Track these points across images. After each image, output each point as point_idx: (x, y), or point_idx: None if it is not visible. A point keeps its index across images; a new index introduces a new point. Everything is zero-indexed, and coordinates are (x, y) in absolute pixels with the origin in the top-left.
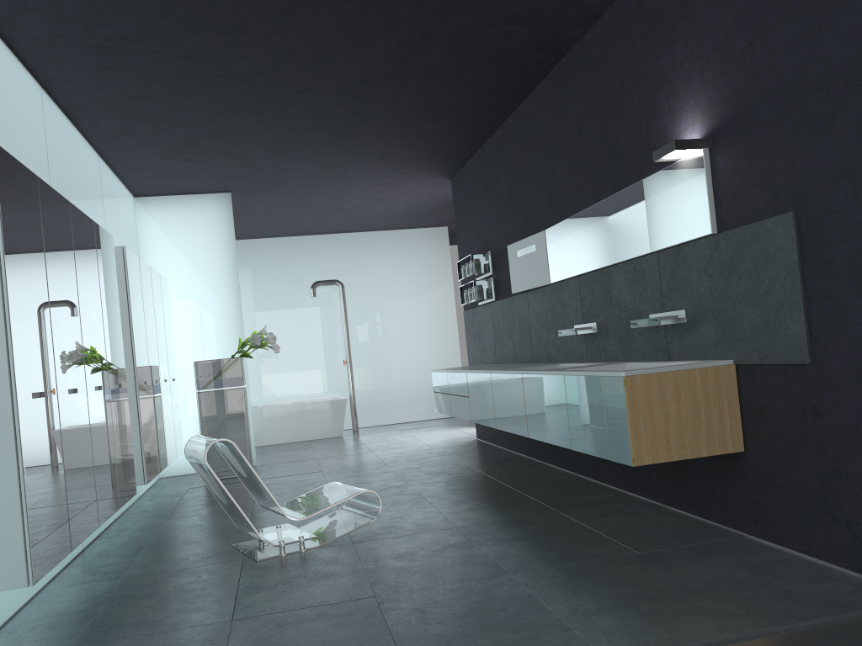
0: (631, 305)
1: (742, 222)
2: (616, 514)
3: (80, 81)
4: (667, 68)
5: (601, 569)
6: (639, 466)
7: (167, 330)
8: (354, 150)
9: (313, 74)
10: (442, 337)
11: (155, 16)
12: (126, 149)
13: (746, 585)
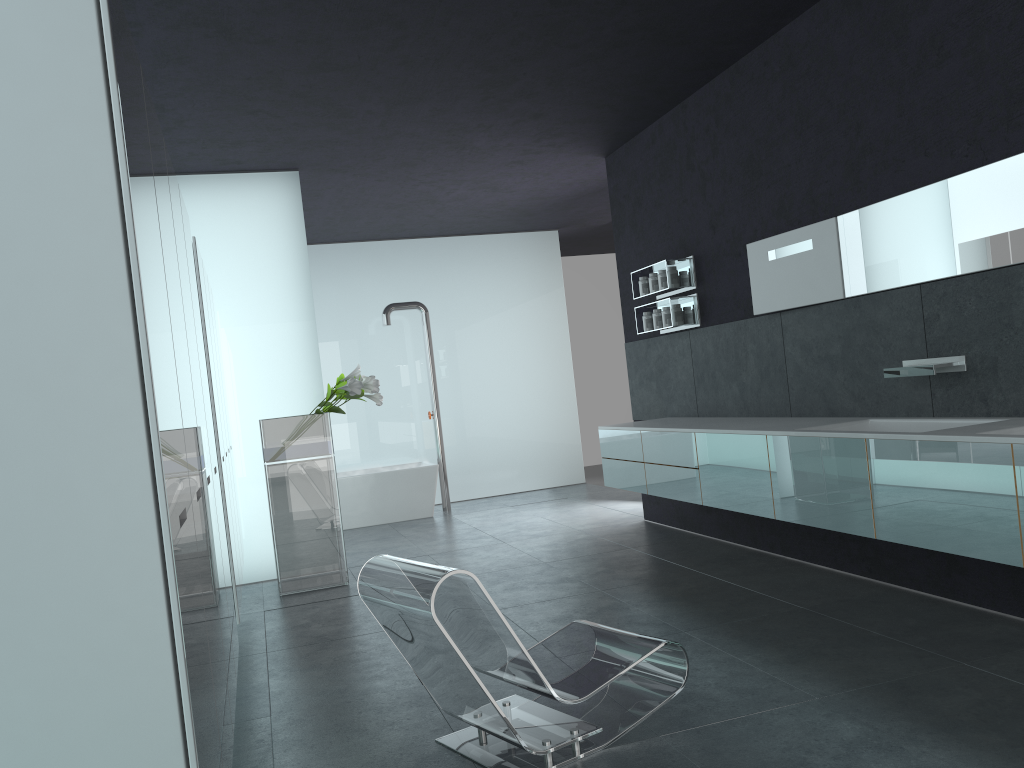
0: None
1: None
2: None
3: None
4: None
5: None
6: None
7: (221, 373)
8: (505, 103)
9: None
10: (553, 379)
11: None
12: (170, 88)
13: None
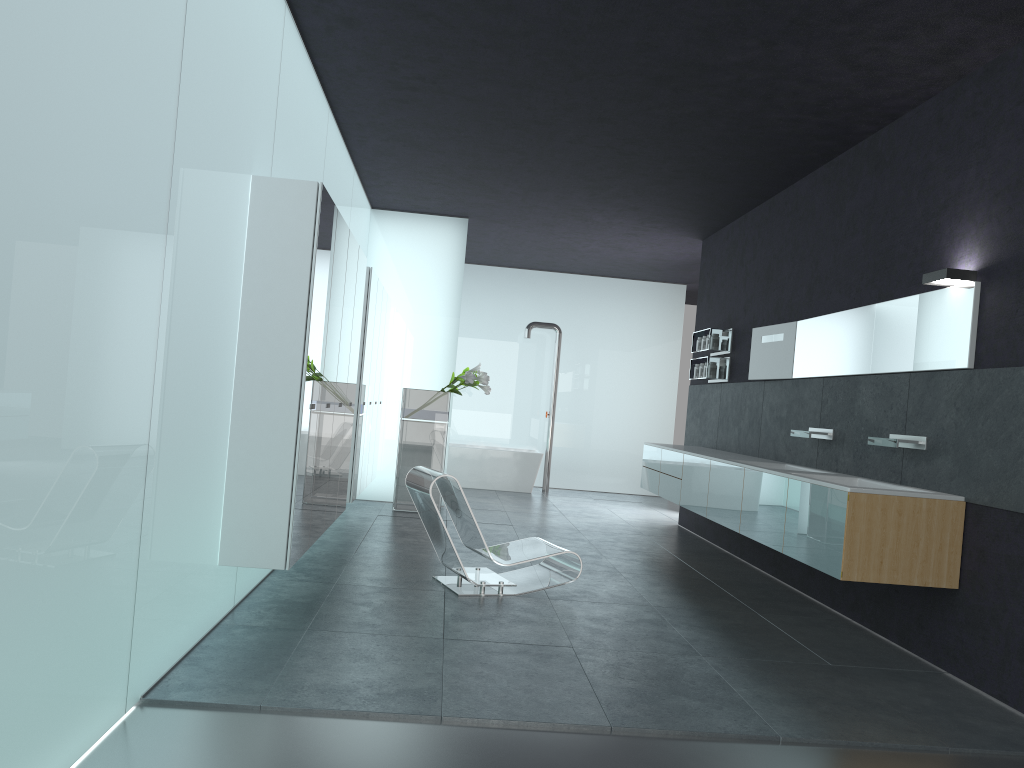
0: (873, 420)
1: (999, 363)
2: (816, 627)
3: (366, 106)
4: (956, 191)
5: (790, 670)
6: (849, 585)
7: (384, 351)
8: (608, 199)
9: (588, 129)
10: (657, 406)
11: (457, 66)
12: (383, 166)
13: (927, 711)
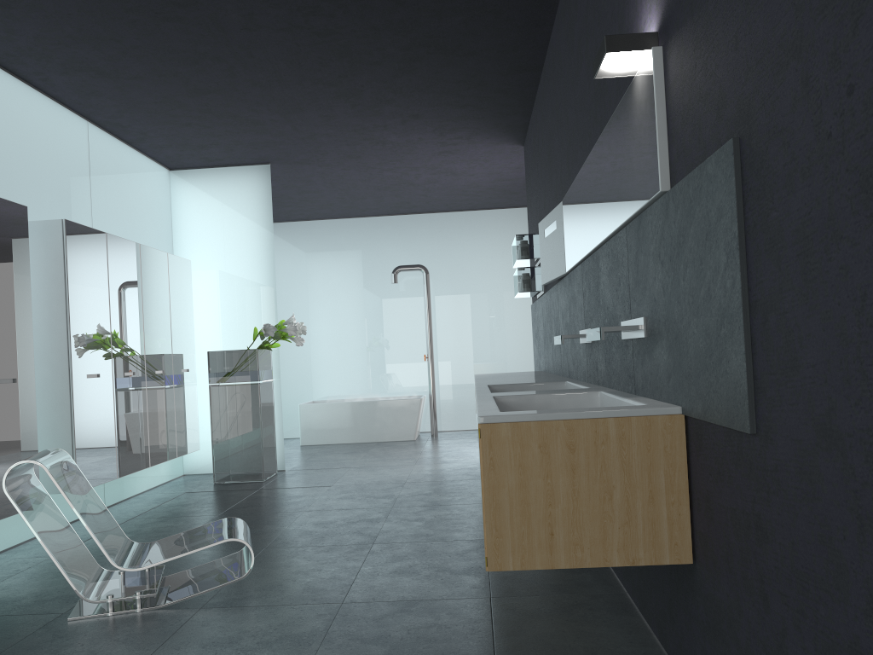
0: (611, 307)
1: (690, 168)
2: (556, 615)
3: None
4: None
5: None
6: None
7: (179, 315)
8: (375, 108)
9: (243, 1)
10: None
11: None
12: (111, 112)
13: None
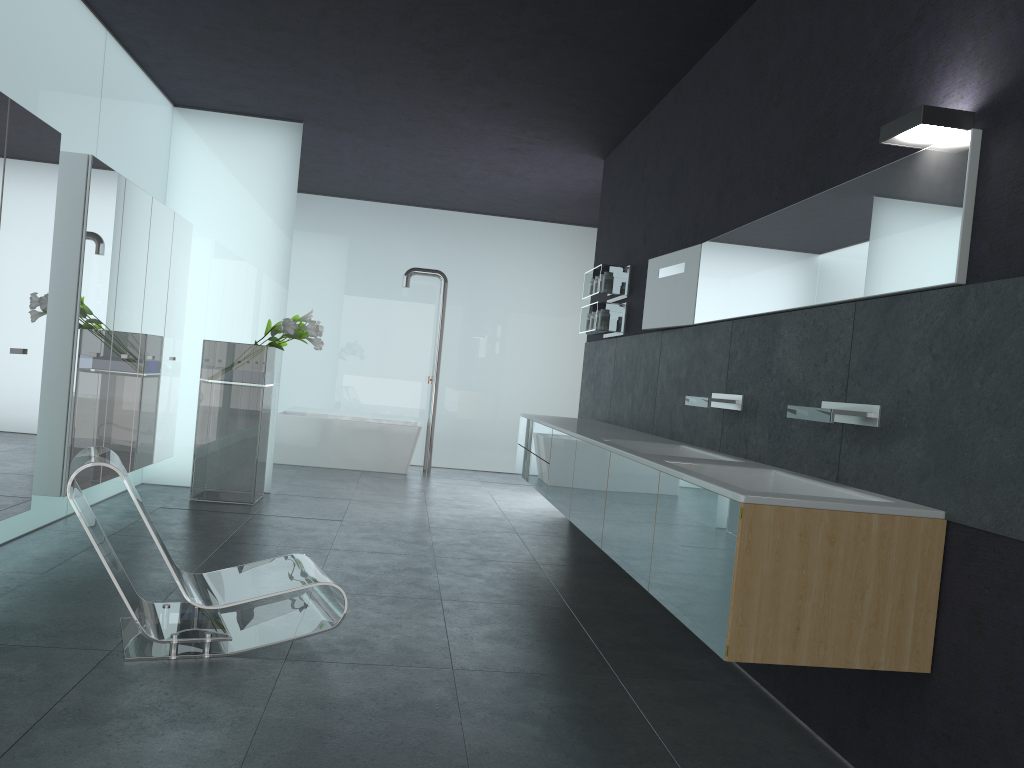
0: (798, 380)
1: (1016, 270)
2: (702, 705)
3: None
4: None
5: None
6: None
7: (175, 290)
8: (466, 87)
9: None
10: (564, 372)
11: None
12: (143, 26)
13: None
